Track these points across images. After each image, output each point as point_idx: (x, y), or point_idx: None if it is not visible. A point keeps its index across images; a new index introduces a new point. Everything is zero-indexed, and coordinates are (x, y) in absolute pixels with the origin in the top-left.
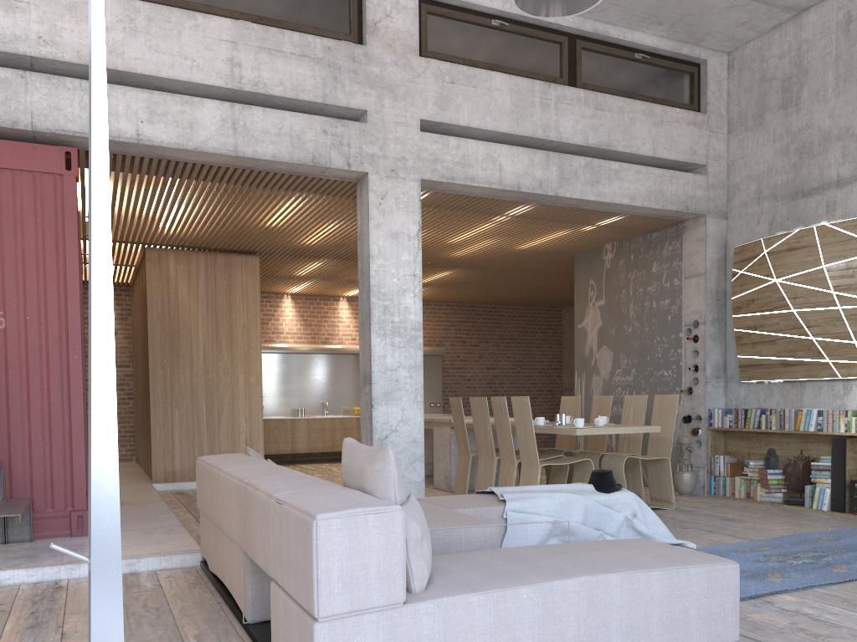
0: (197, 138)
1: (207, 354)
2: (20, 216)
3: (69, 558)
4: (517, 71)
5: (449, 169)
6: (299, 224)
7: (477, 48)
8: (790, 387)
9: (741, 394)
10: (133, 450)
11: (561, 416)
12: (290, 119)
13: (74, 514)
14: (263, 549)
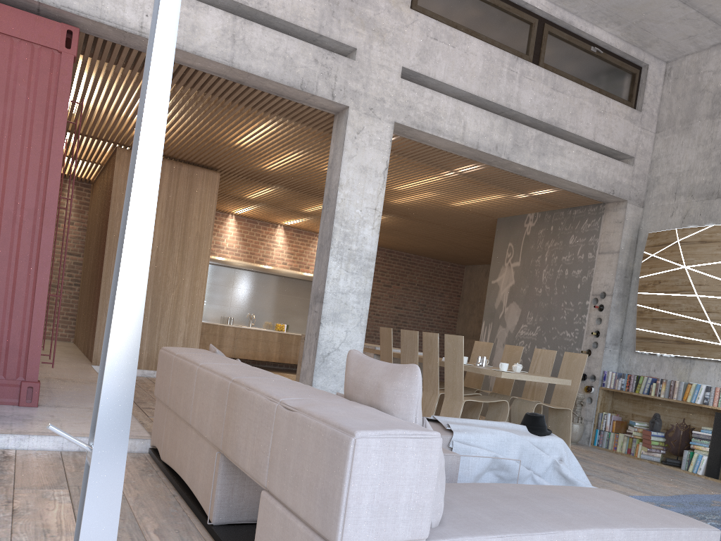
0: (197, 42)
1: (160, 254)
2: (13, 85)
3: (18, 428)
4: (491, 41)
5: (420, 117)
6: (266, 148)
7: (460, 12)
8: (680, 362)
9: (633, 362)
10: (72, 332)
11: (482, 358)
12: (286, 42)
13: (25, 385)
14: (254, 454)
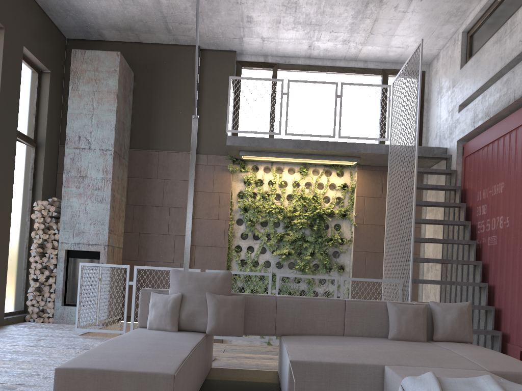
0: None
1: None
2: (517, 156)
3: None
4: None
5: None
6: None
7: None
8: None
9: None
10: None
11: None
12: None
13: (518, 349)
14: None
